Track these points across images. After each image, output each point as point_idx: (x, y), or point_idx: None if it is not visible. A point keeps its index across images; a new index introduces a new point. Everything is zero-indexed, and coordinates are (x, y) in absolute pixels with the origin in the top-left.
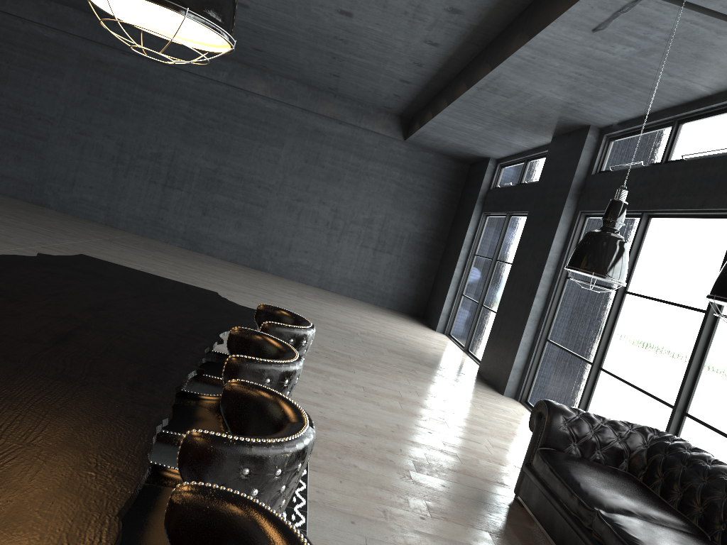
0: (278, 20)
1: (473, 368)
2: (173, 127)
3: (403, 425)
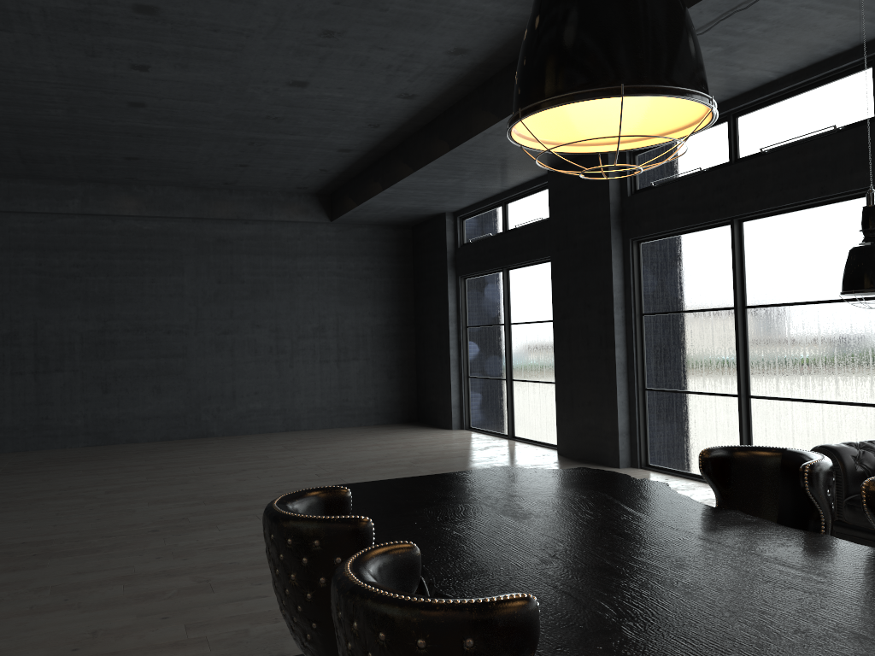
0: (187, 112)
1: (549, 453)
2: (23, 291)
3: None
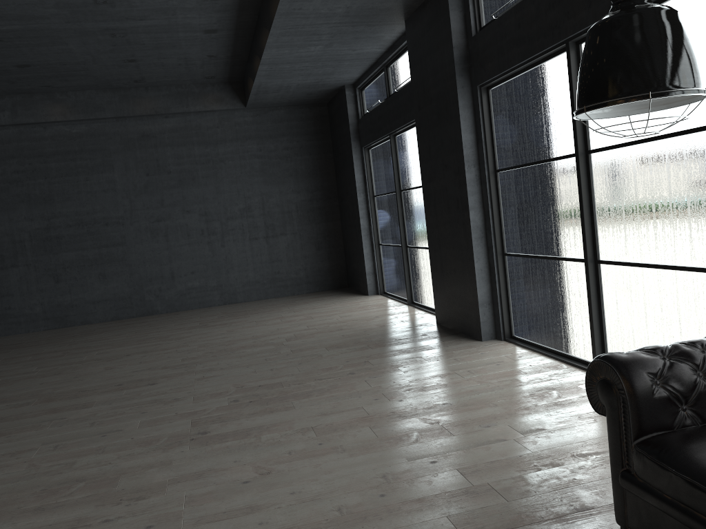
0: (13, 8)
1: (430, 322)
2: None
3: (392, 471)
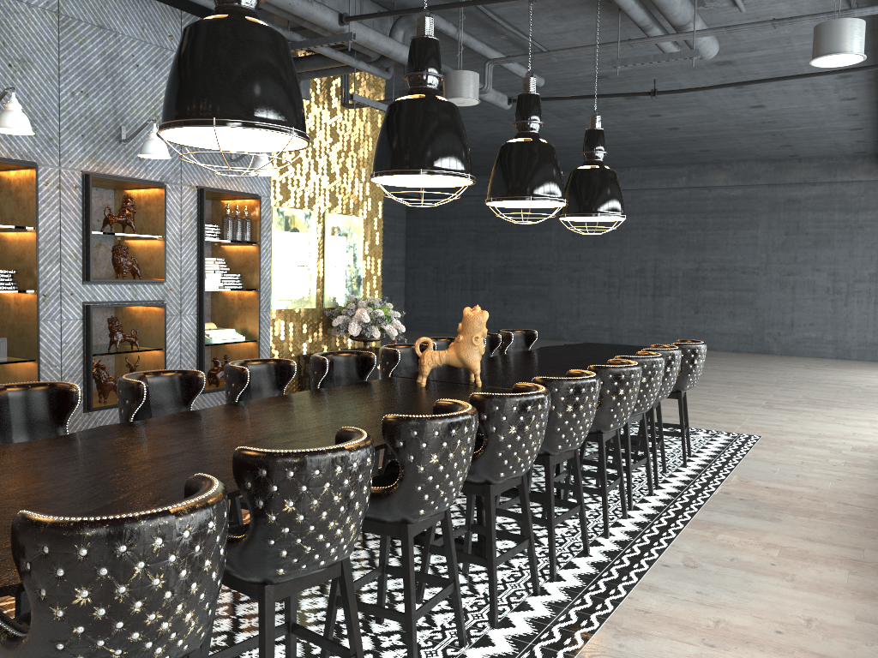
0: (707, 127)
1: None
2: (649, 241)
3: (860, 433)
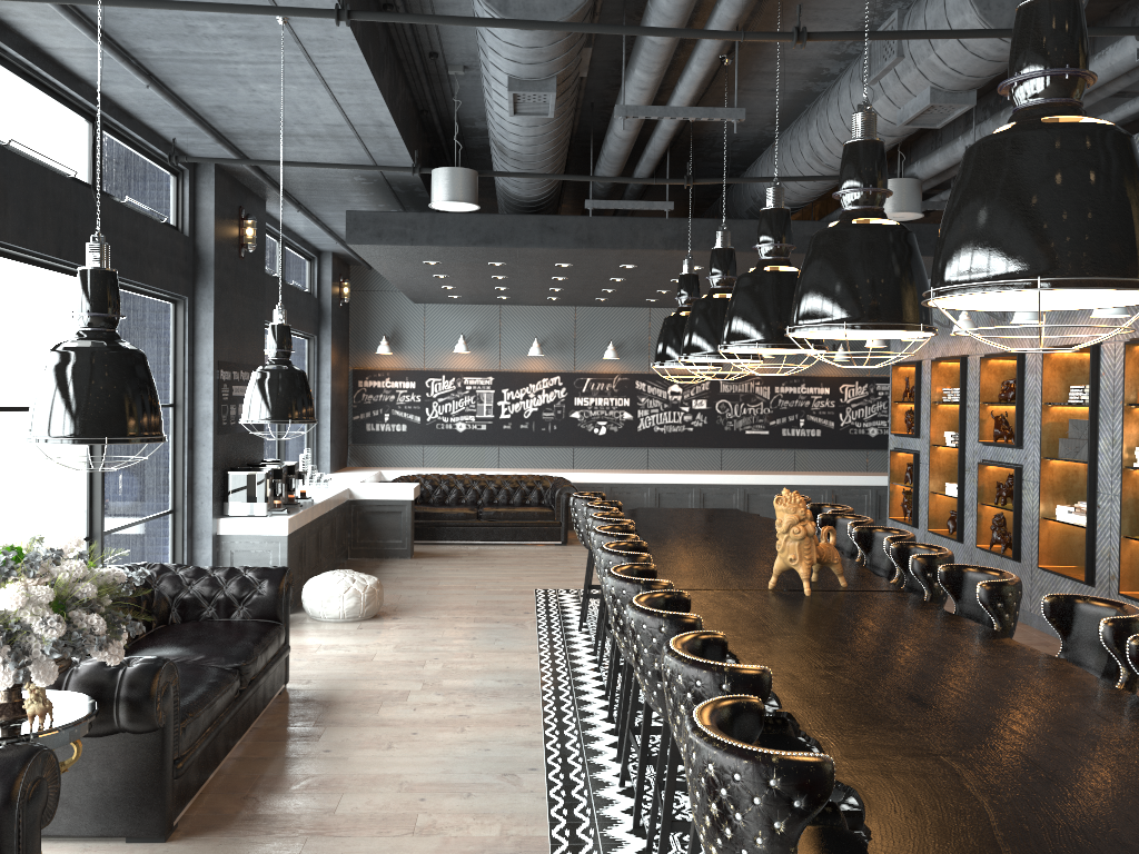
0: None
1: None
2: None
3: None
